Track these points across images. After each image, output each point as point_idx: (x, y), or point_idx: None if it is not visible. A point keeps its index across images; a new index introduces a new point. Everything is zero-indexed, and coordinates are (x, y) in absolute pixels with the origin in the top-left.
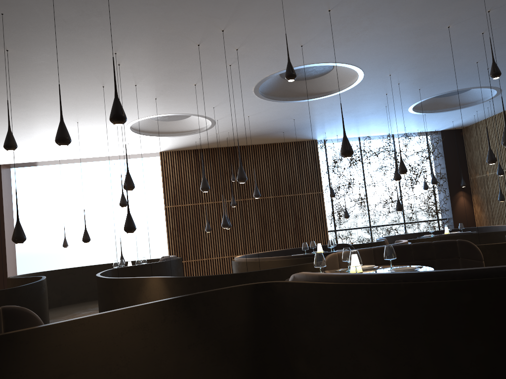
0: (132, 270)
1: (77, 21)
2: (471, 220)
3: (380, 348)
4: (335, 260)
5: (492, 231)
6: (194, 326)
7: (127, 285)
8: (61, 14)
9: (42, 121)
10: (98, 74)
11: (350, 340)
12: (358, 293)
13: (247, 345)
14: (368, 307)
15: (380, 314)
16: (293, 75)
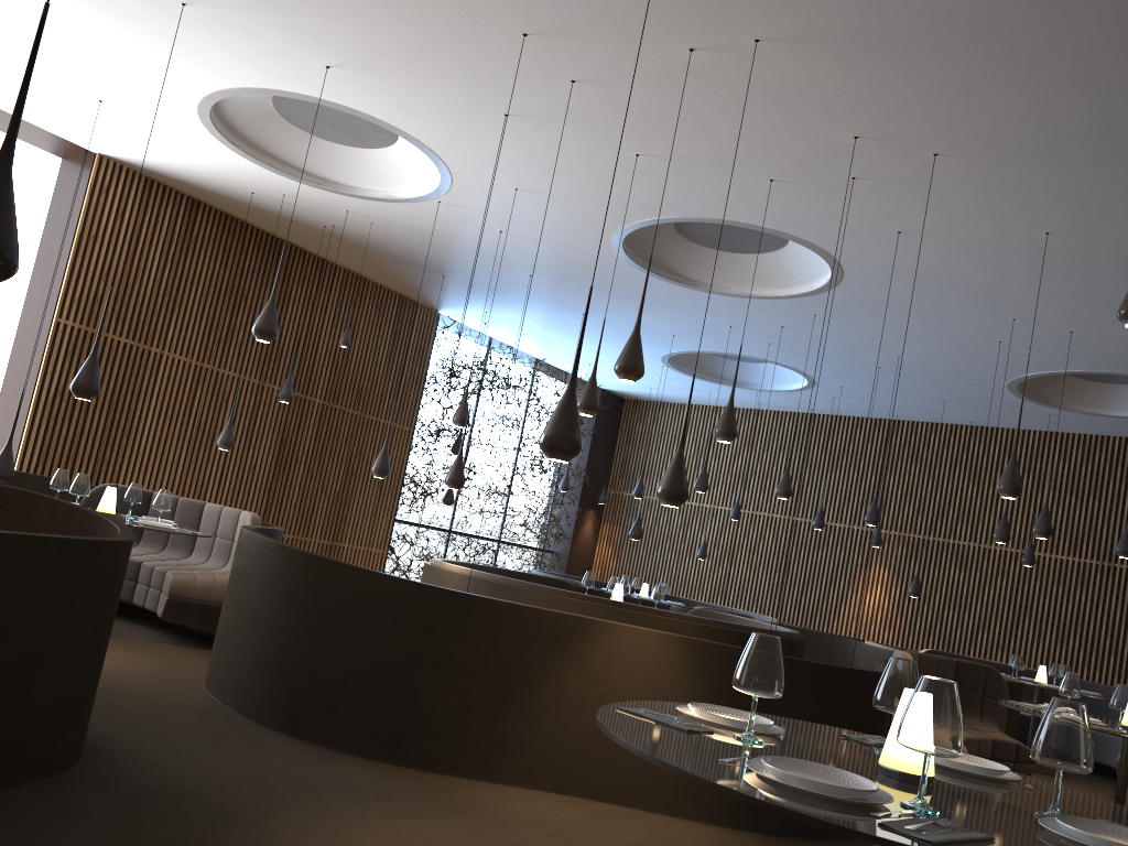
0: None
1: None
2: (588, 567)
3: None
4: None
5: None
6: None
7: (511, 624)
8: None
9: None
10: (604, 22)
11: None
12: None
13: None
14: None
15: None
16: None
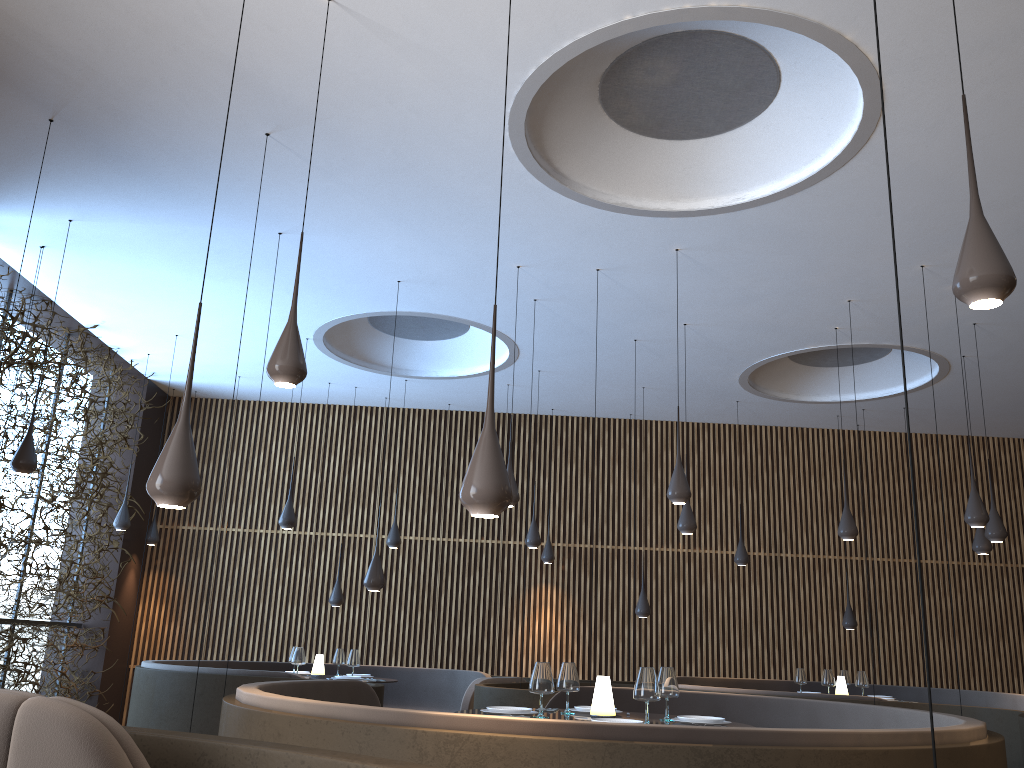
0: None
1: None
2: (129, 640)
3: None
4: None
5: None
6: None
7: None
8: None
9: None
10: None
11: None
12: None
13: None
14: None
15: None
16: None
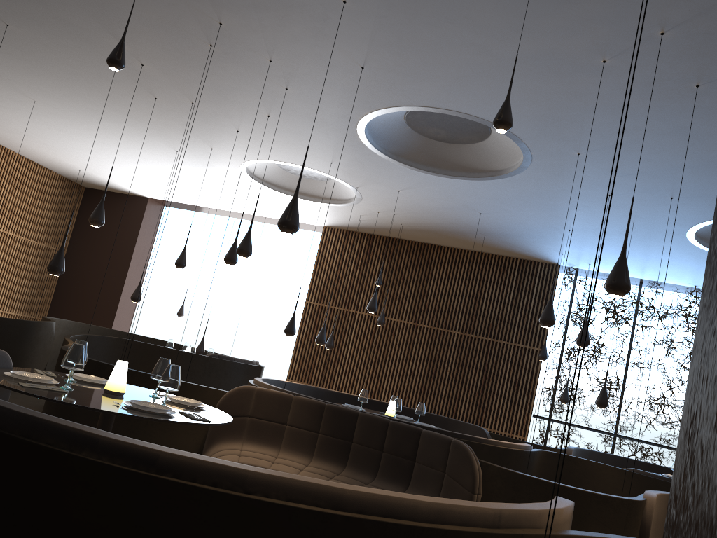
0: (151, 350)
1: None
2: None
3: None
4: (245, 397)
5: None
6: None
7: None
8: None
9: (136, 141)
10: (132, 77)
11: None
12: None
13: None
14: None
15: None
16: (112, 60)
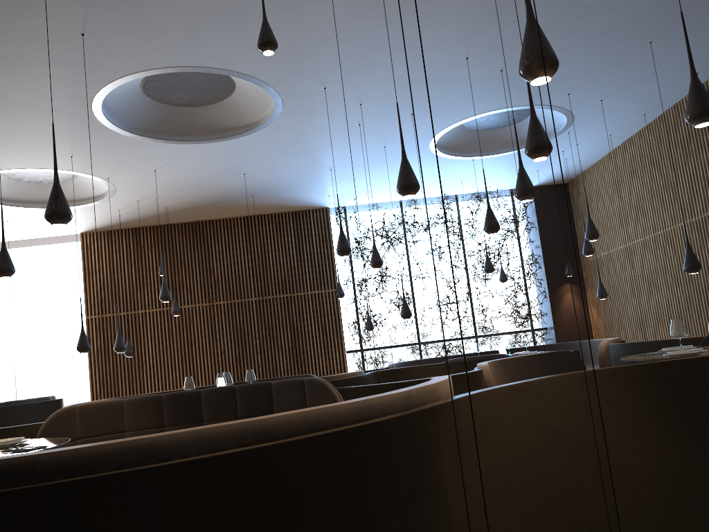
0: None
1: None
2: (586, 331)
3: None
4: (68, 420)
5: (587, 349)
6: None
7: None
8: None
9: None
10: None
11: None
12: None
13: None
14: None
15: None
16: None
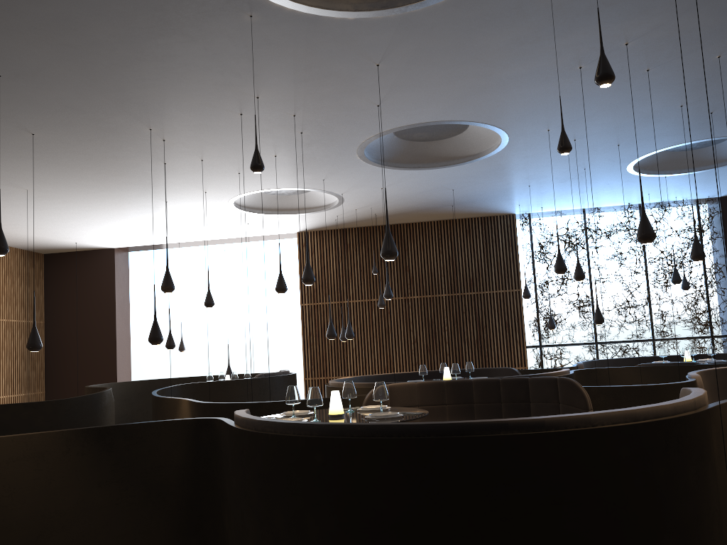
0: (211, 386)
1: (83, 102)
2: None
3: (255, 509)
4: None
5: None
6: (109, 462)
7: (167, 406)
8: (61, 96)
9: (125, 202)
10: (148, 151)
11: (241, 496)
12: (245, 441)
13: (181, 490)
14: (249, 459)
15: (256, 468)
16: (256, 166)
